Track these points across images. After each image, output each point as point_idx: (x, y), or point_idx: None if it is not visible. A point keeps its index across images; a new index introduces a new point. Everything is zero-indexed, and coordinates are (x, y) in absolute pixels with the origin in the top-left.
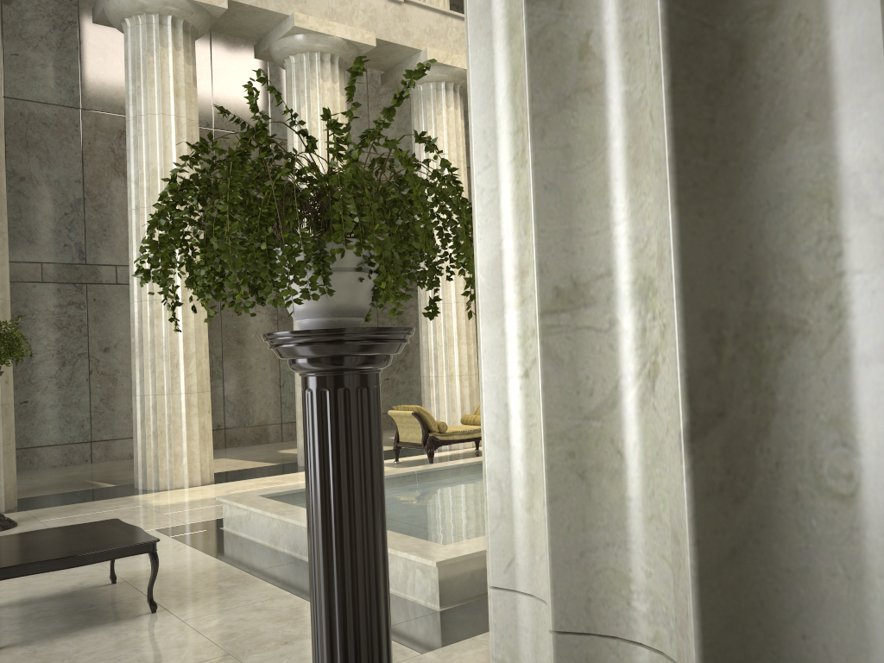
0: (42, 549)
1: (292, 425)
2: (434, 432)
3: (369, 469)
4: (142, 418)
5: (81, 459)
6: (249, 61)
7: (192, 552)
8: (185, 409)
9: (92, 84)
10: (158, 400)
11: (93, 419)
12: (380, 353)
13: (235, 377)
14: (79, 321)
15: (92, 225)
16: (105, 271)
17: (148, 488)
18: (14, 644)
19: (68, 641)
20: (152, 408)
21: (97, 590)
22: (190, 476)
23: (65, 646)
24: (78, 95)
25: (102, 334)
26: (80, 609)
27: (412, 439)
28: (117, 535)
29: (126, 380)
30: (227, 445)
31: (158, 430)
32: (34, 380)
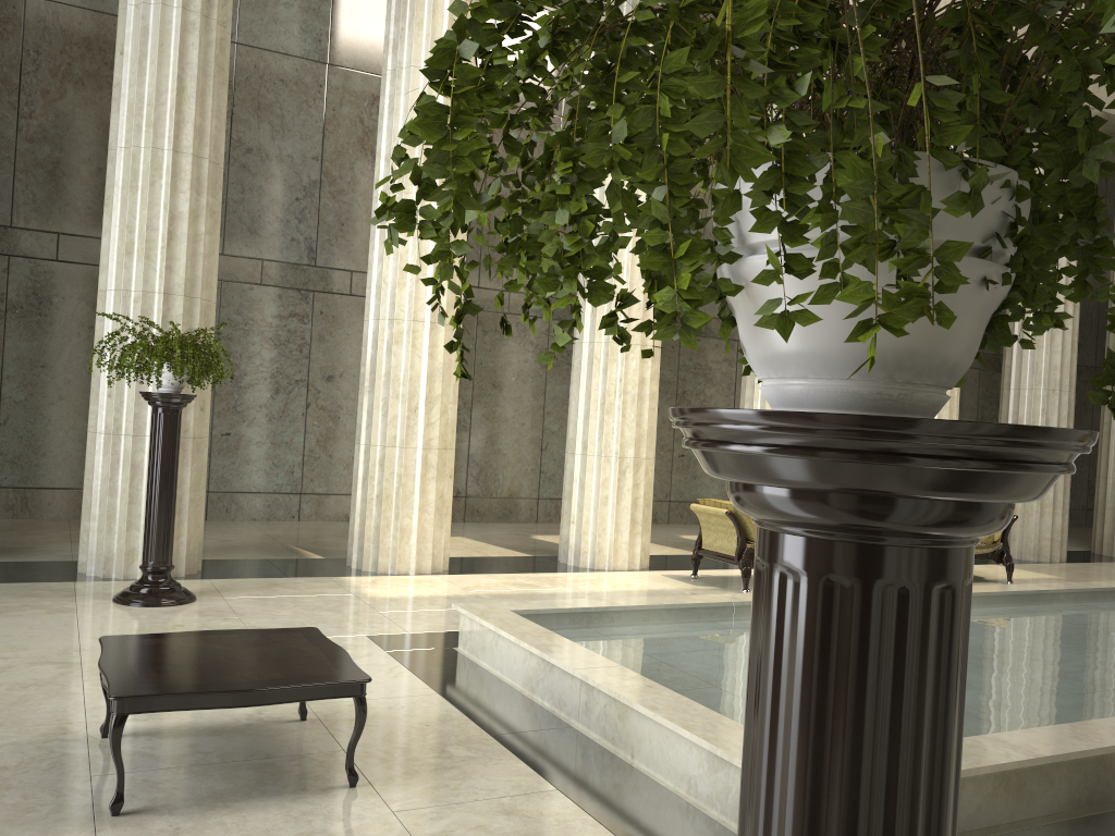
0: (206, 669)
1: (551, 502)
2: (754, 542)
3: (938, 811)
4: (365, 475)
5: (287, 514)
6: (545, 12)
7: (414, 684)
8: (420, 470)
9: (345, 32)
10: (387, 453)
11: (306, 465)
12: (1018, 499)
13: (485, 431)
14: (301, 339)
15: (328, 217)
16: (338, 277)
17: (364, 568)
18: (151, 809)
19: (226, 820)
20: (378, 464)
21: (278, 727)
22: (418, 560)
23: (220, 827)
24: (325, 46)
25: (326, 358)
26: (251, 760)
27: (720, 549)
28: (312, 660)
29: (350, 420)
30: (466, 519)
31: (383, 493)
32: (241, 408)
